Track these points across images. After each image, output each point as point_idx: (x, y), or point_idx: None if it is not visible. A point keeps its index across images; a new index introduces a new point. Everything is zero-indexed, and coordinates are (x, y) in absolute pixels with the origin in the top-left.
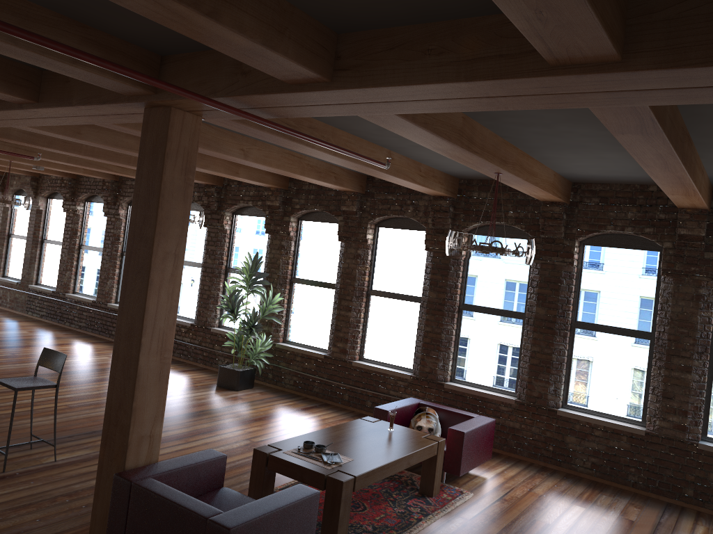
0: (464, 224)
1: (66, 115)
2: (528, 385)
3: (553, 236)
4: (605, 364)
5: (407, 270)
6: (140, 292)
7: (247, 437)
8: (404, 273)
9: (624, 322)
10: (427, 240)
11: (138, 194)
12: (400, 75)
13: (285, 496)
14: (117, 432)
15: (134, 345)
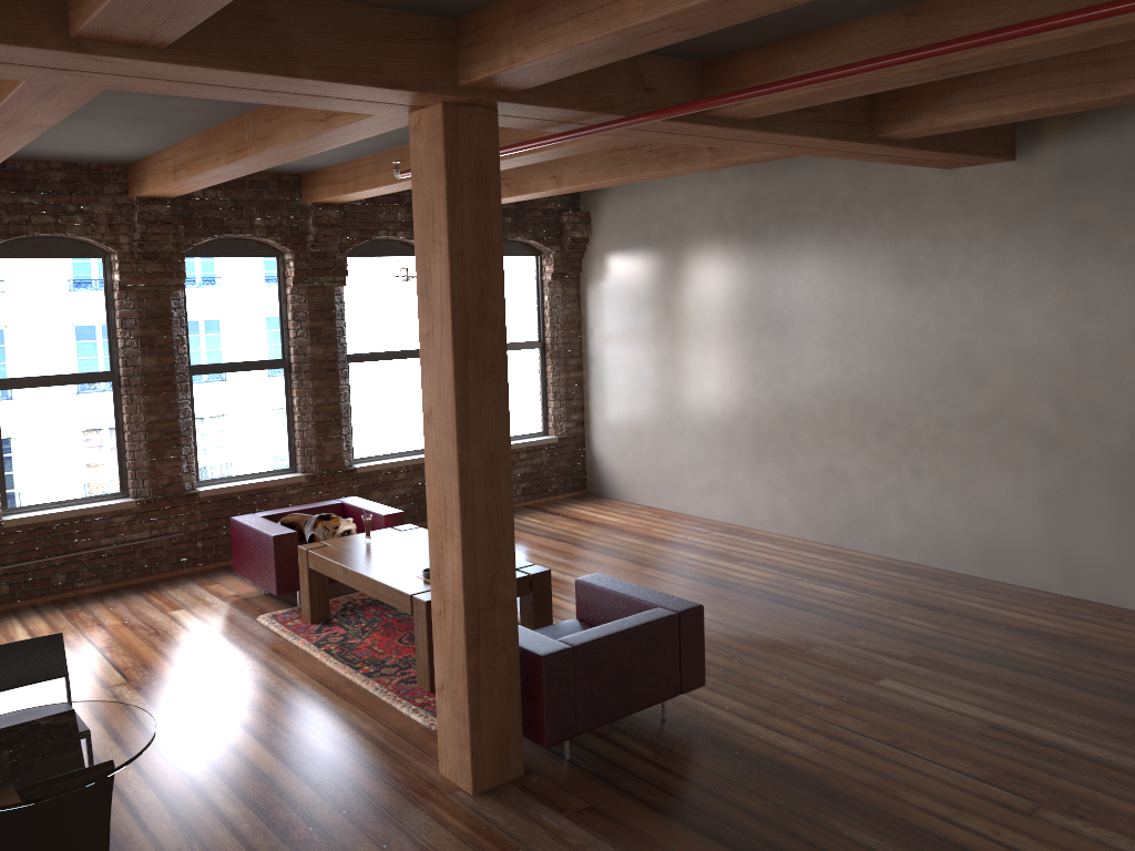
0: (187, 242)
1: (147, 76)
2: (319, 450)
3: (328, 249)
4: (386, 397)
5: (71, 331)
6: (499, 401)
7: (97, 687)
8: (66, 337)
9: (395, 343)
10: (124, 273)
11: (462, 250)
12: (792, 125)
13: (614, 584)
14: (497, 615)
15: (503, 481)
